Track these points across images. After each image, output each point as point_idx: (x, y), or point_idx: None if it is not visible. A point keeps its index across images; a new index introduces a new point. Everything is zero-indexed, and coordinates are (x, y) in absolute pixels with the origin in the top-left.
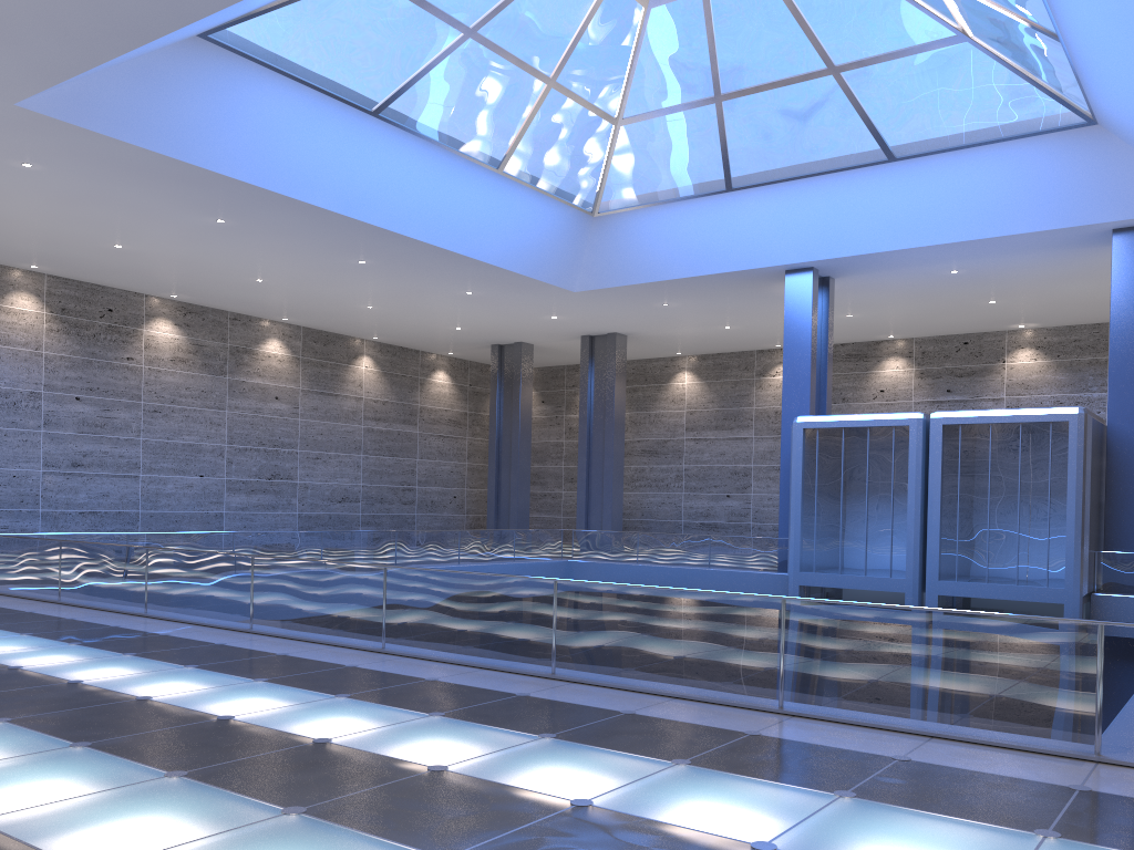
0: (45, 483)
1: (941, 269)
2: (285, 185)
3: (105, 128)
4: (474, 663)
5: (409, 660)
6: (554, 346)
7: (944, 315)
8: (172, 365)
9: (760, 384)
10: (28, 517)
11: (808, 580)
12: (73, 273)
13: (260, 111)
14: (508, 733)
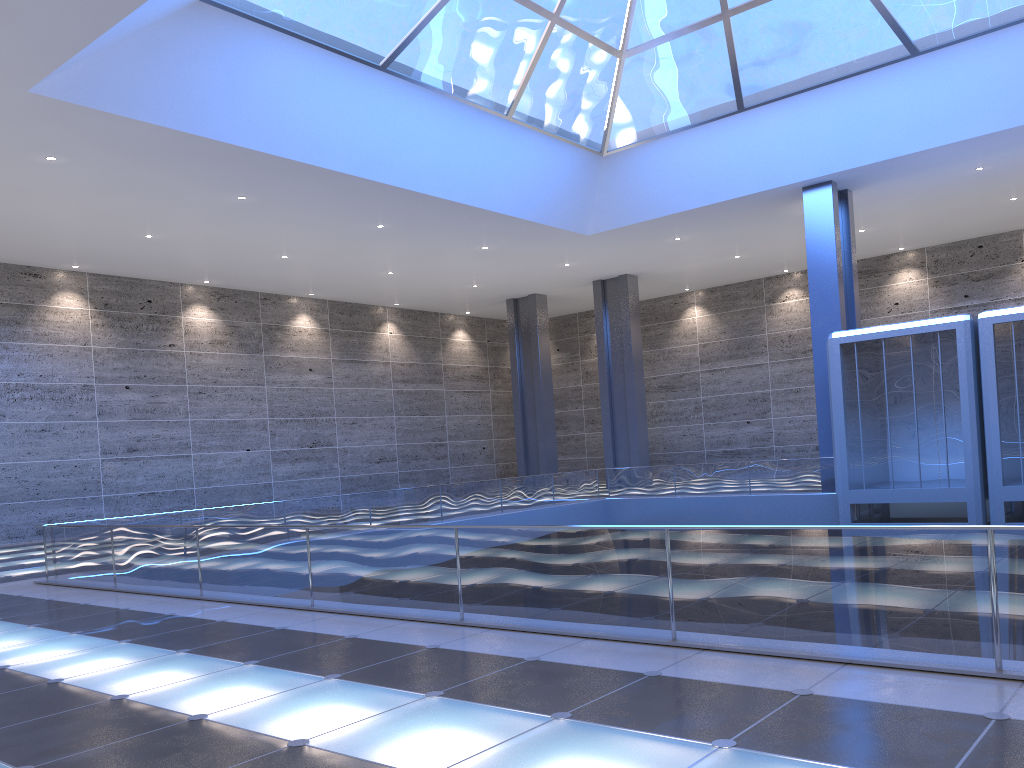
0: (105, 469)
1: (966, 167)
2: (301, 151)
3: (120, 108)
4: (573, 632)
5: (495, 632)
6: (566, 295)
7: (959, 220)
8: (211, 348)
9: (770, 310)
10: (92, 503)
11: (860, 498)
12: (112, 269)
13: (270, 75)
14: (669, 742)
